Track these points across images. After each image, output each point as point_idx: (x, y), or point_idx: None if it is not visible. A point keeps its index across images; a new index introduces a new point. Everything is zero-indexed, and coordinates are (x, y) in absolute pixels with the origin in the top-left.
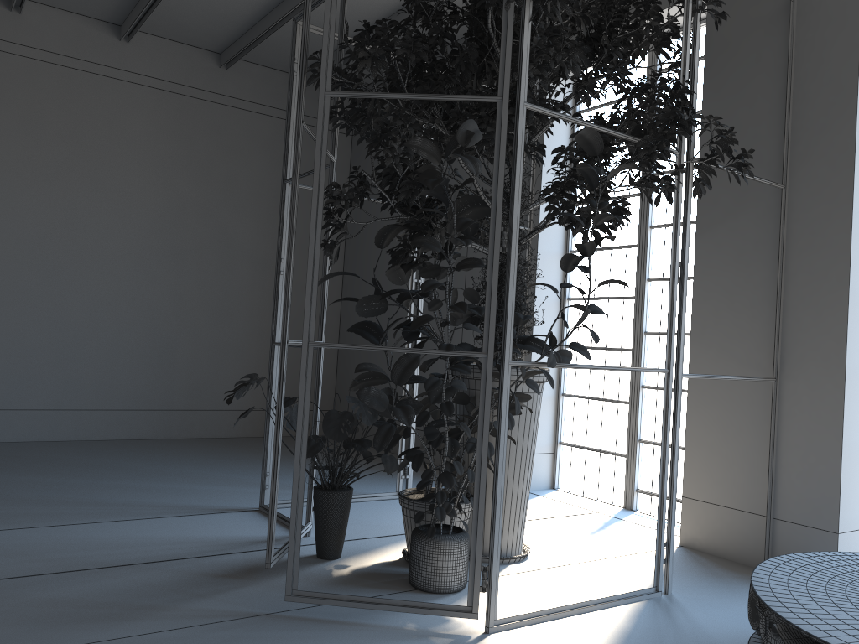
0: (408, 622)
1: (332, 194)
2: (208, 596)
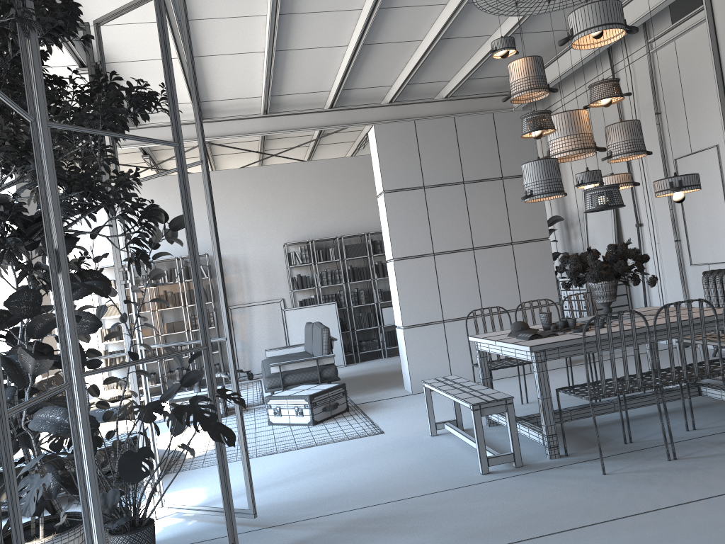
0: (188, 524)
1: (153, 212)
2: (297, 541)
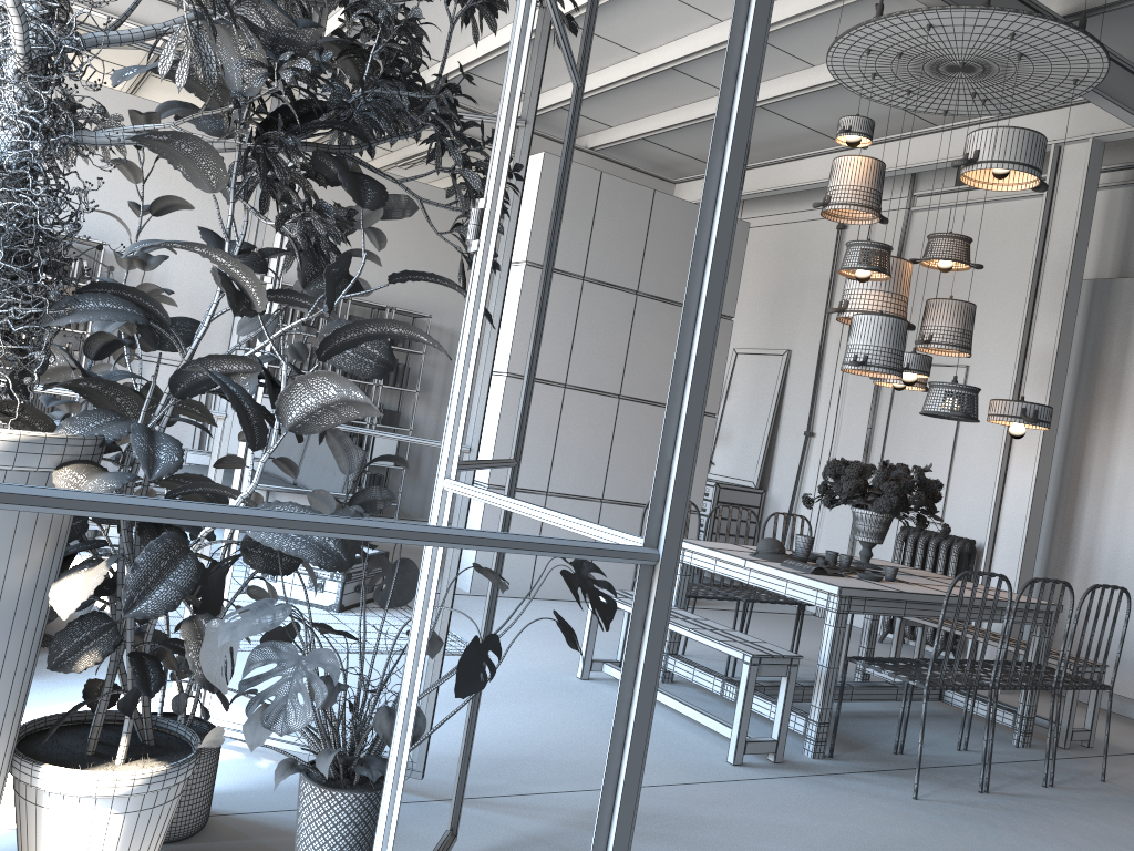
0: (263, 767)
1: None
2: (526, 837)
